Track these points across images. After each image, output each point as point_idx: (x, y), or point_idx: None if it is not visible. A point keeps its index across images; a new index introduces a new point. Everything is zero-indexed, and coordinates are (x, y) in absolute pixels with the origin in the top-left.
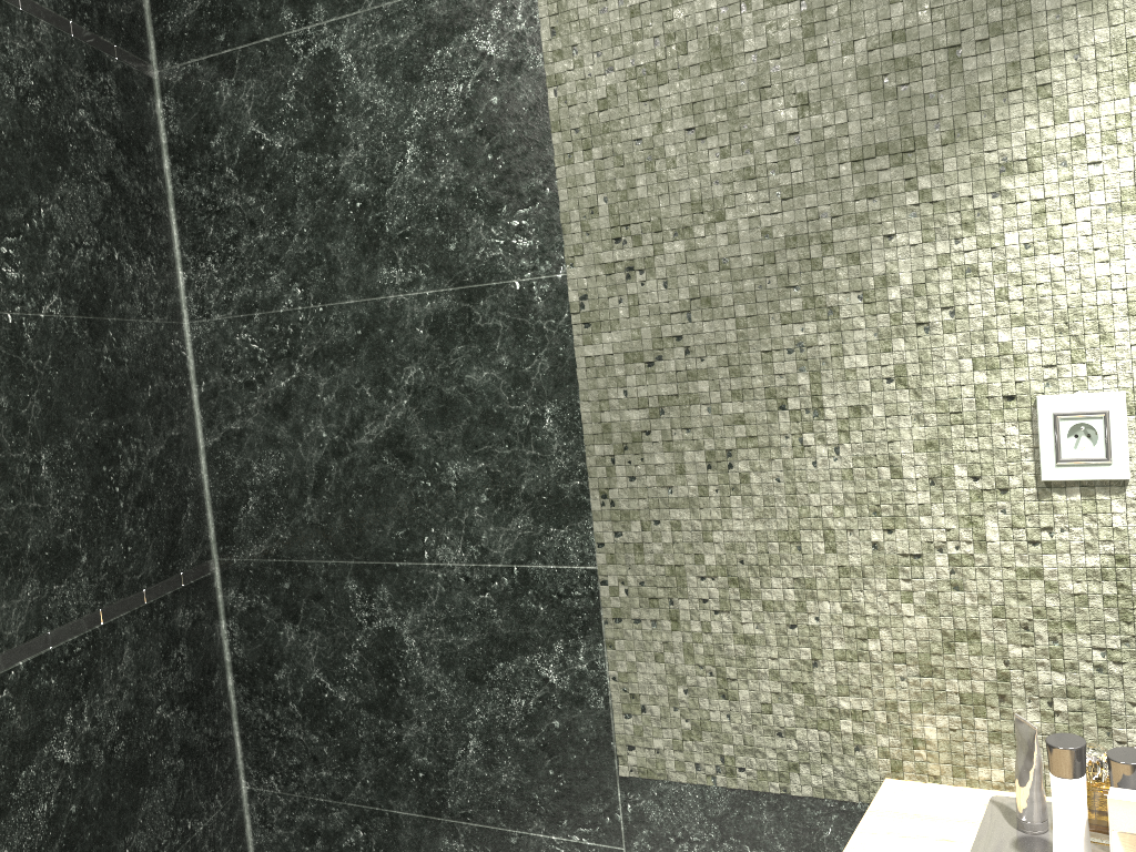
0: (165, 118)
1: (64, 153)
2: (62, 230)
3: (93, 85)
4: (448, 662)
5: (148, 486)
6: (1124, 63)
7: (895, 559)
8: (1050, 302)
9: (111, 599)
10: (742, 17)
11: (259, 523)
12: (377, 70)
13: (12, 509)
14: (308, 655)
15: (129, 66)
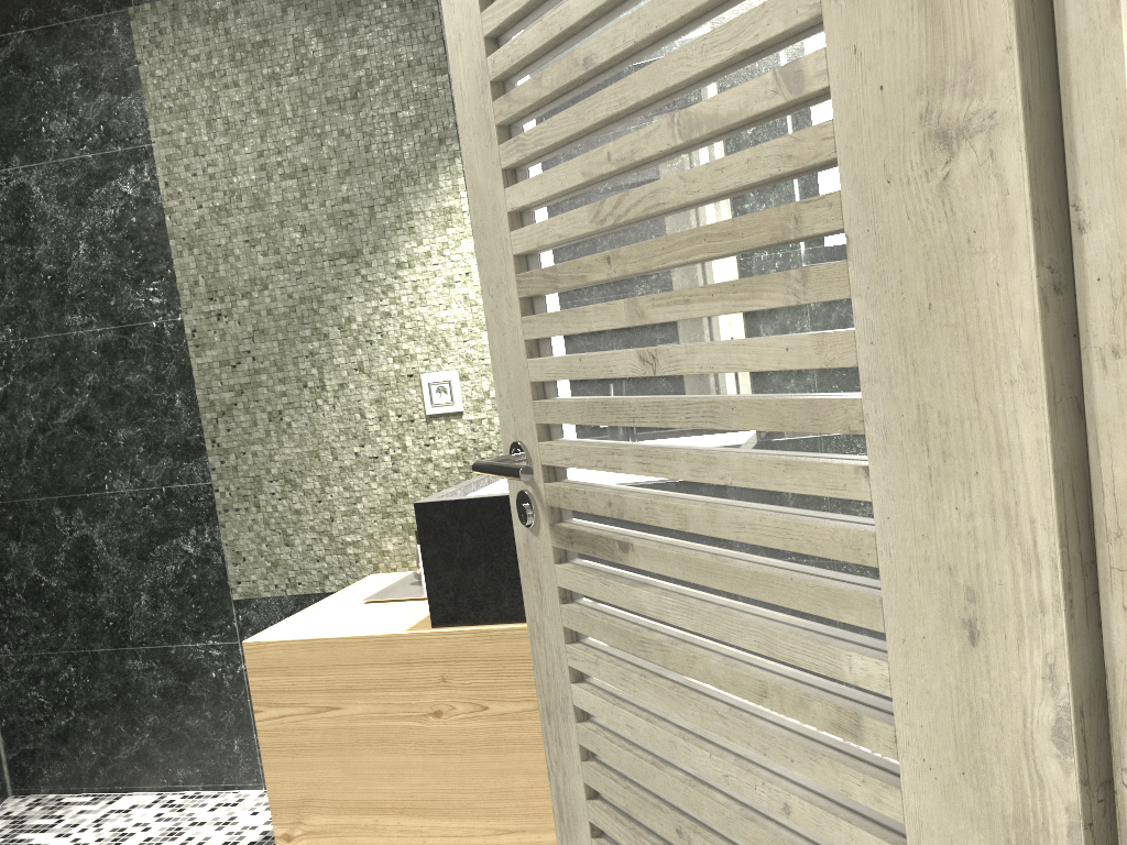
0: None
1: None
2: None
3: None
4: (125, 551)
5: None
6: (443, 219)
7: (366, 460)
8: (423, 329)
9: None
10: (269, 184)
11: None
12: (58, 198)
13: None
14: (29, 560)
15: None
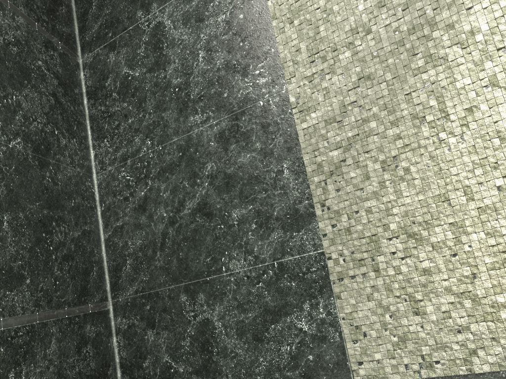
0: (85, 79)
1: (29, 76)
2: (25, 109)
3: (47, 54)
4: (241, 332)
5: (70, 251)
6: None
7: None
8: None
9: (44, 308)
10: None
11: (132, 274)
12: (183, 23)
13: None
14: (161, 347)
15: (66, 53)
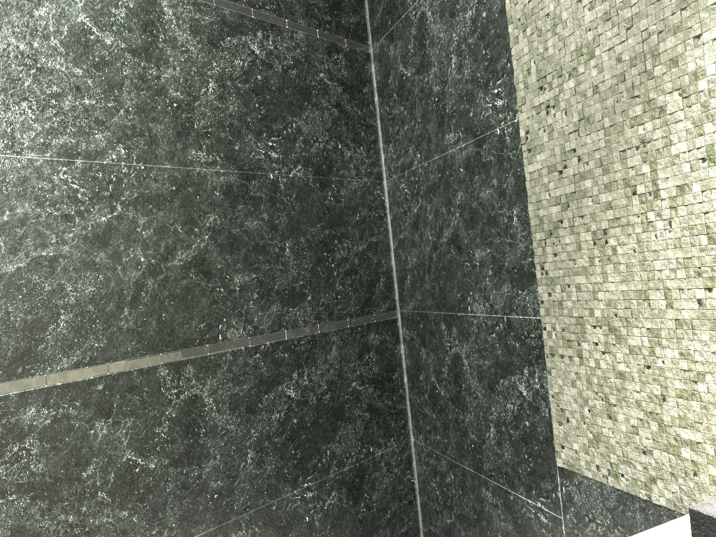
0: (375, 73)
1: (309, 96)
2: (305, 133)
3: (329, 60)
4: (480, 377)
5: (353, 266)
6: None
7: (714, 314)
8: None
9: (325, 321)
10: None
11: (411, 290)
12: (439, 16)
13: (267, 268)
14: (430, 366)
15: (354, 48)
